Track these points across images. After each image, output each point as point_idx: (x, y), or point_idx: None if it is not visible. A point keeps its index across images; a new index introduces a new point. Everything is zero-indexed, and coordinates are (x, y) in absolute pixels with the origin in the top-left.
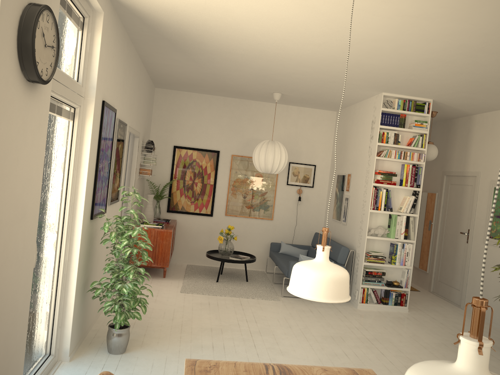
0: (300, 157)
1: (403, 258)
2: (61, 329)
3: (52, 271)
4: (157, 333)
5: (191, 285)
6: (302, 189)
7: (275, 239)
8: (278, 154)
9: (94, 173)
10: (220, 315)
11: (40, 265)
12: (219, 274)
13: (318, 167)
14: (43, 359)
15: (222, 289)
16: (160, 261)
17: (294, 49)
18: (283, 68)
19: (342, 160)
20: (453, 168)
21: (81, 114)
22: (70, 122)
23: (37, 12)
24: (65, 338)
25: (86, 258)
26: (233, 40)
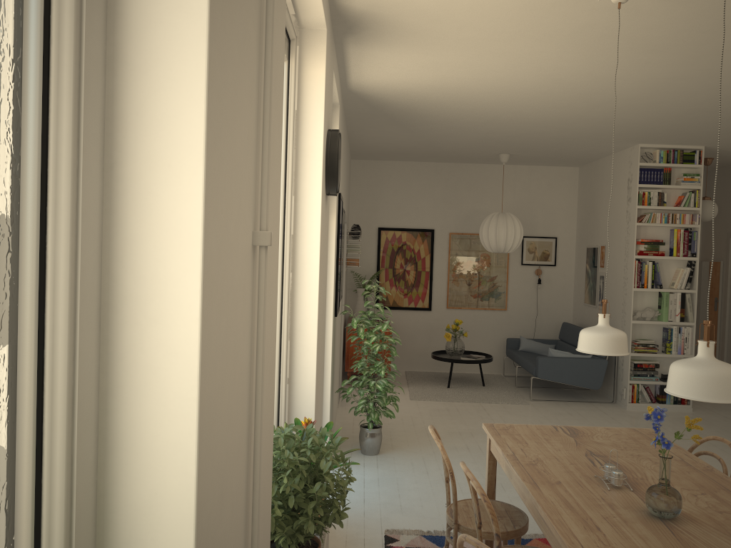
0: (536, 229)
1: (681, 345)
2: None
3: None
4: (403, 437)
5: (420, 392)
6: (541, 269)
7: (511, 333)
8: (511, 228)
9: (335, 268)
10: (464, 420)
11: None
12: (450, 378)
13: (560, 240)
14: None
15: (457, 395)
16: None
17: (533, 112)
18: (517, 130)
19: (591, 229)
20: None
21: None
22: None
23: (337, 139)
24: None
25: (333, 357)
26: (463, 111)
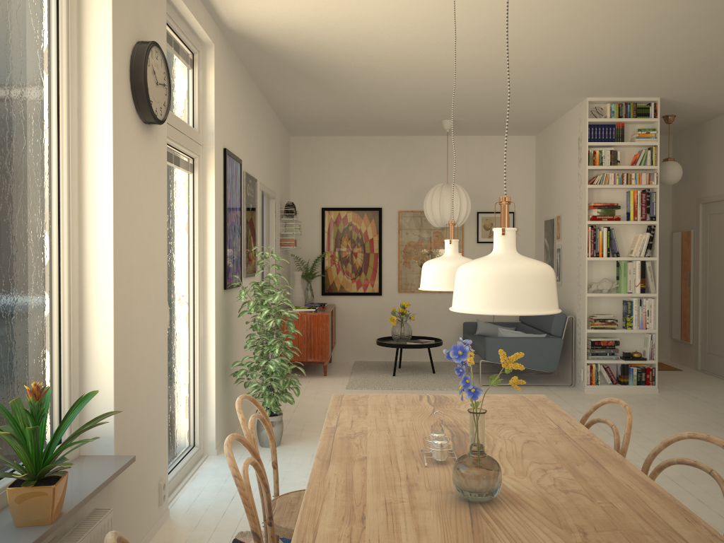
0: (491, 203)
1: (643, 318)
2: (203, 417)
3: (187, 346)
4: (317, 427)
5: (360, 380)
6: None
7: (469, 317)
8: (456, 199)
9: (223, 234)
10: None
11: (173, 335)
12: (396, 365)
13: (518, 215)
14: (187, 448)
15: (400, 383)
16: (318, 354)
17: (450, 55)
18: (445, 83)
19: (548, 200)
20: (710, 191)
21: (201, 166)
22: (190, 174)
23: (146, 50)
24: (209, 428)
25: (224, 336)
26: (373, 56)
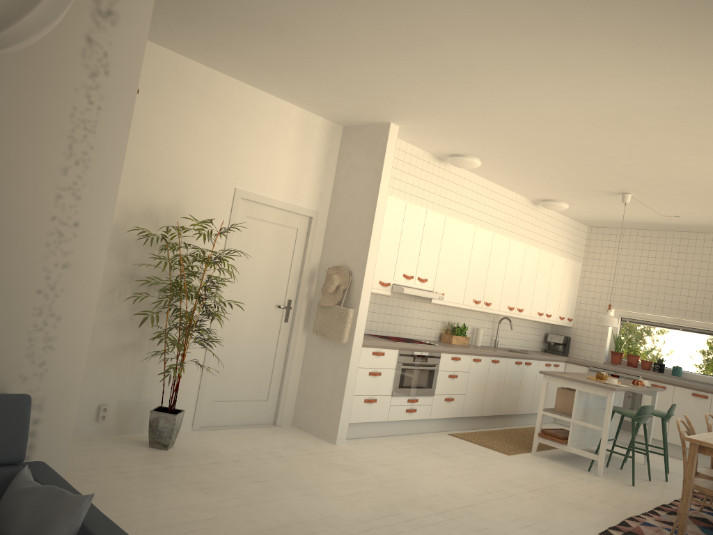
0: None
1: None
2: None
3: None
4: None
5: None
6: None
7: None
8: None
9: None
10: None
11: None
12: None
13: None
14: None
15: None
16: None
17: None
18: None
19: None
20: None
21: None
22: None
23: None
24: None
25: None
26: None
